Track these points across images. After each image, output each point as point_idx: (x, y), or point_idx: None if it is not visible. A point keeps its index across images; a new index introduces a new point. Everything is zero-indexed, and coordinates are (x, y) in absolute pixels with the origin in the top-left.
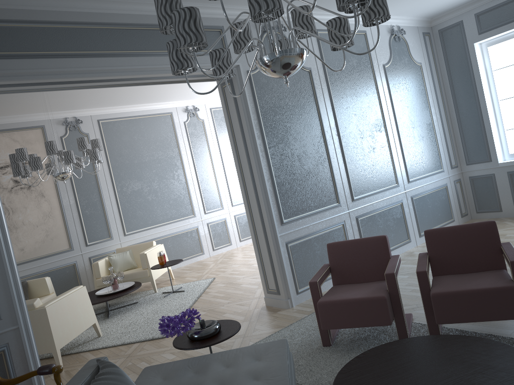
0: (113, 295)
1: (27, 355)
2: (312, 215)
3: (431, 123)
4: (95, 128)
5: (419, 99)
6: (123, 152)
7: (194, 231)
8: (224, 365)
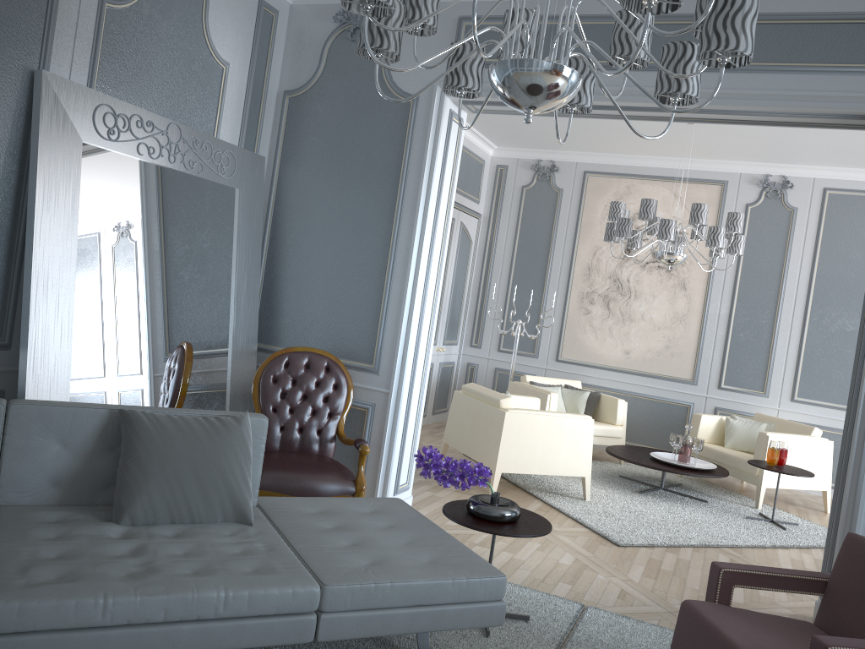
0: (661, 465)
1: (385, 429)
2: None
3: None
4: (812, 202)
5: None
6: (851, 256)
7: None
8: (411, 541)
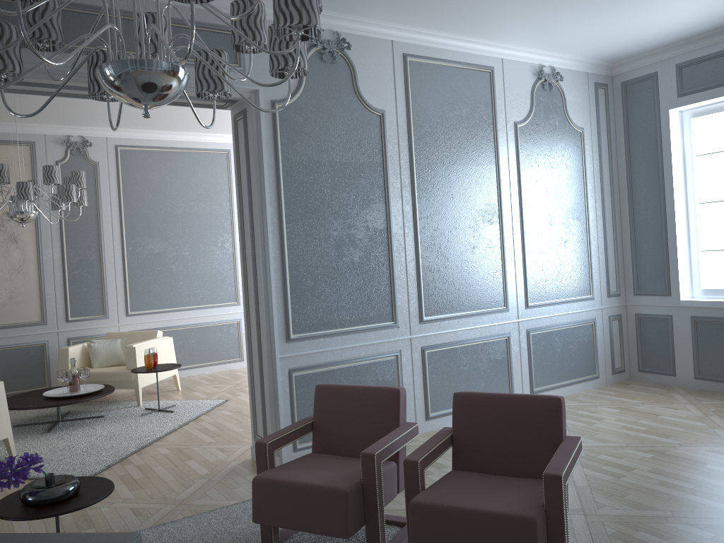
0: (62, 400)
1: None
2: (344, 334)
3: (584, 222)
4: (109, 156)
5: (571, 182)
6: (146, 197)
7: (234, 325)
8: None
